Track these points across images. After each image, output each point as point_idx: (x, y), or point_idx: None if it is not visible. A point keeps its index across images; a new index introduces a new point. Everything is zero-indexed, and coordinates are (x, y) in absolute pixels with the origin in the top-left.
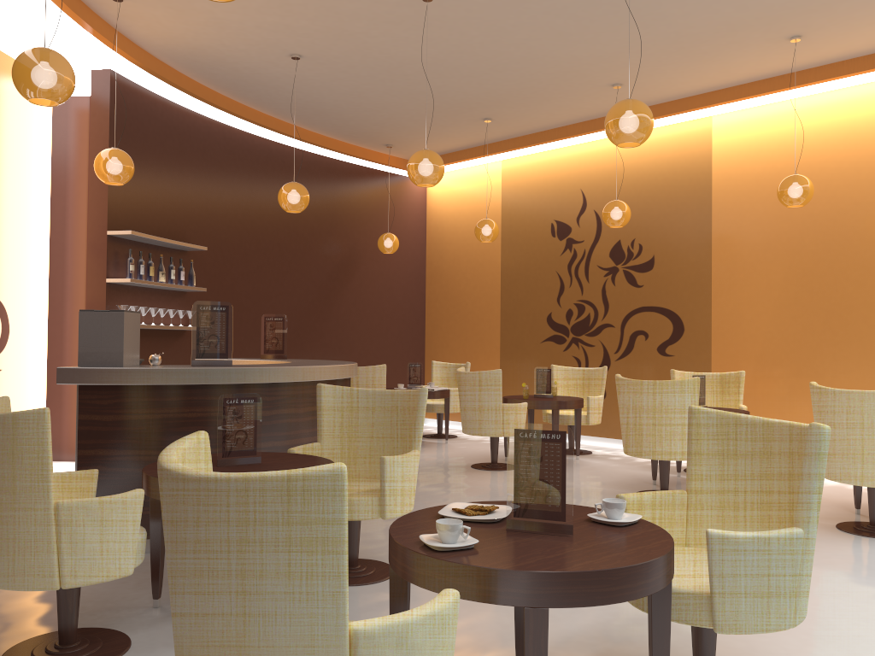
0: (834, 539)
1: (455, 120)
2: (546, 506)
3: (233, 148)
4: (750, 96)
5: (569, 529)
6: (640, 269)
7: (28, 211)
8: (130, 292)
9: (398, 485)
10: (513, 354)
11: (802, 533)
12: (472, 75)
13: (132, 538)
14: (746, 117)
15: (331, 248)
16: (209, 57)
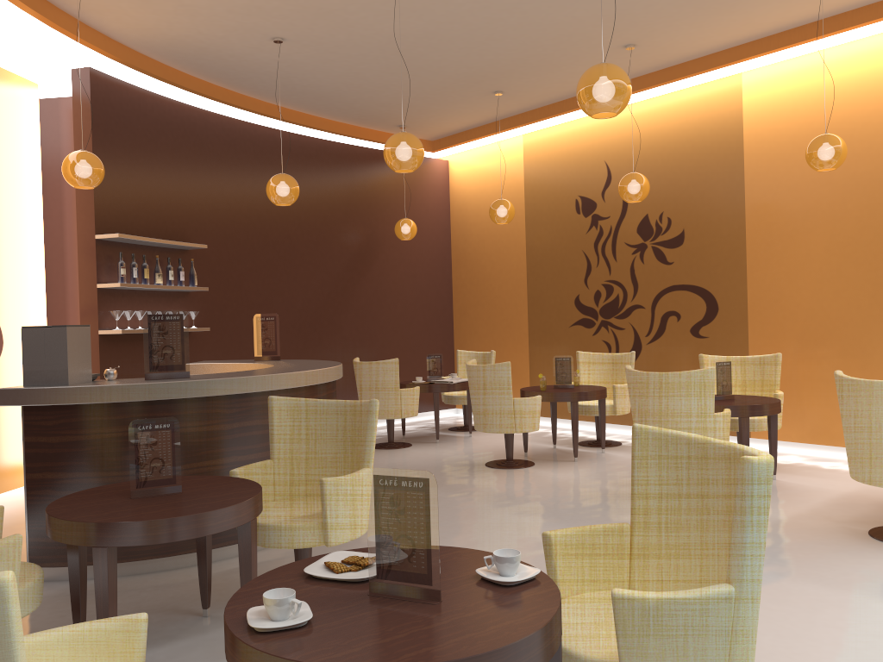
0: (861, 549)
1: (464, 96)
2: (411, 567)
3: (234, 139)
4: (780, 48)
5: (436, 594)
6: (669, 245)
7: (18, 218)
8: (125, 296)
9: (342, 509)
10: (541, 339)
11: (733, 592)
12: (469, 46)
13: None
14: (779, 71)
15: (347, 238)
16: (190, 47)
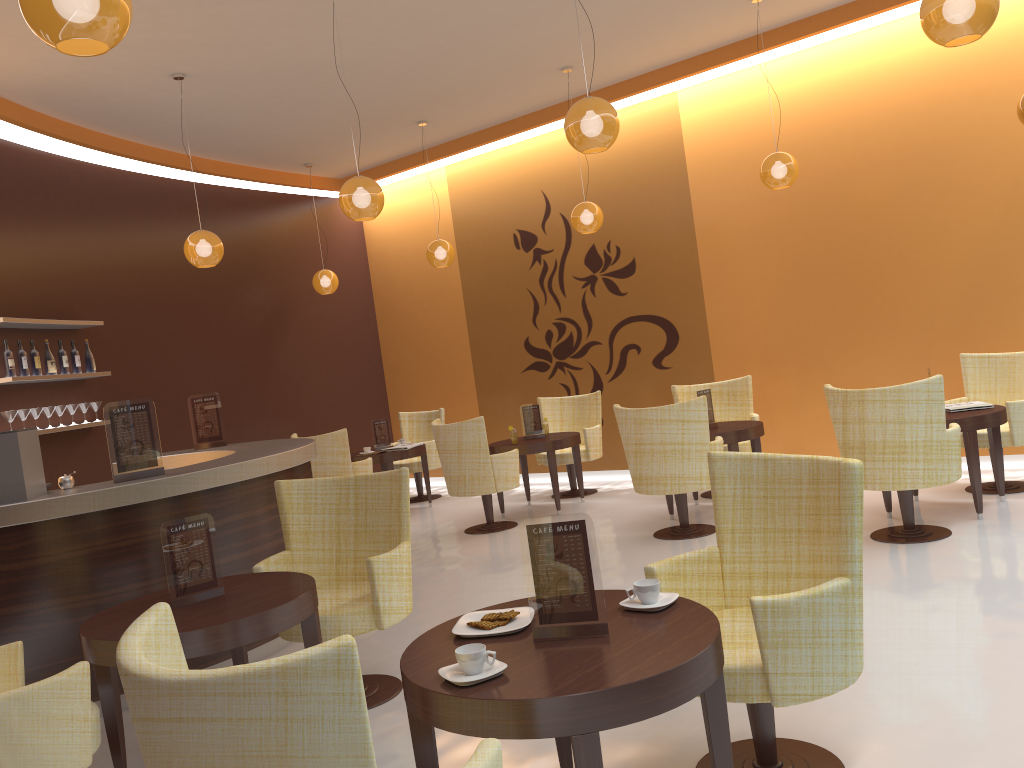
0: (871, 552)
1: (383, 128)
2: (575, 607)
3: (116, 193)
4: (716, 66)
5: (604, 628)
6: (621, 274)
7: None
8: (14, 392)
9: (392, 587)
10: (491, 390)
11: (849, 582)
12: (397, 75)
13: (83, 723)
14: (714, 89)
15: (258, 297)
16: (68, 88)
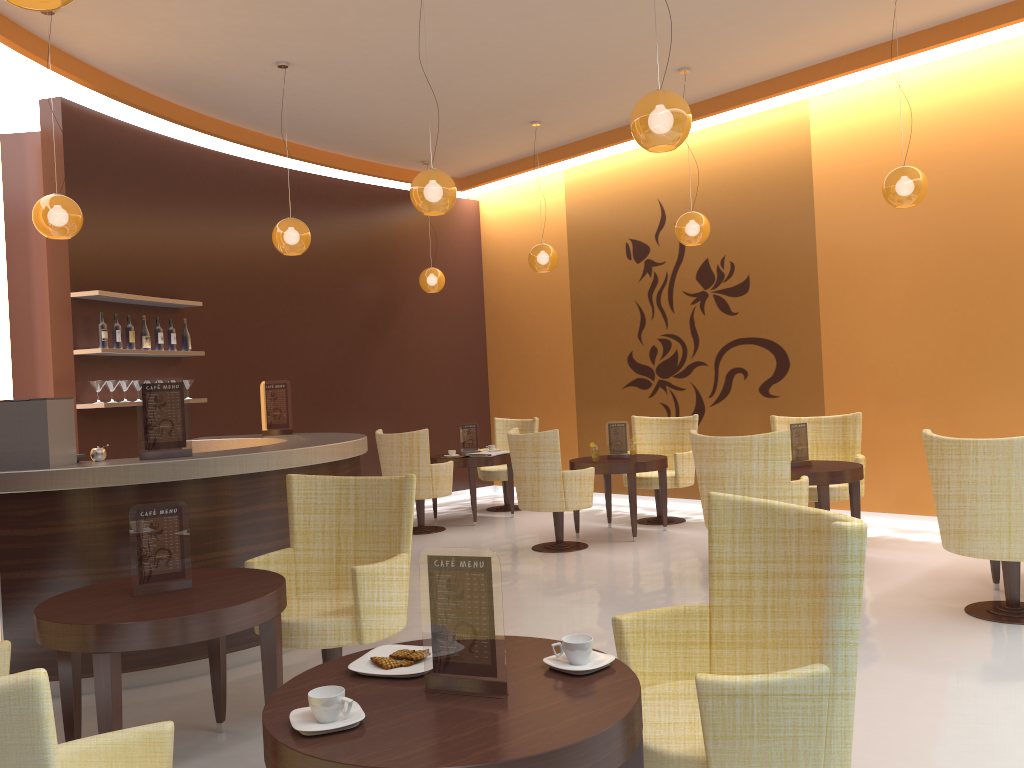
0: (958, 628)
1: (496, 127)
2: (472, 658)
3: (231, 179)
4: (850, 71)
5: (502, 687)
6: (733, 293)
7: None
8: (107, 364)
9: (378, 601)
10: (590, 403)
11: (828, 672)
12: (502, 71)
13: None
14: (849, 97)
15: (364, 291)
16: (180, 73)
